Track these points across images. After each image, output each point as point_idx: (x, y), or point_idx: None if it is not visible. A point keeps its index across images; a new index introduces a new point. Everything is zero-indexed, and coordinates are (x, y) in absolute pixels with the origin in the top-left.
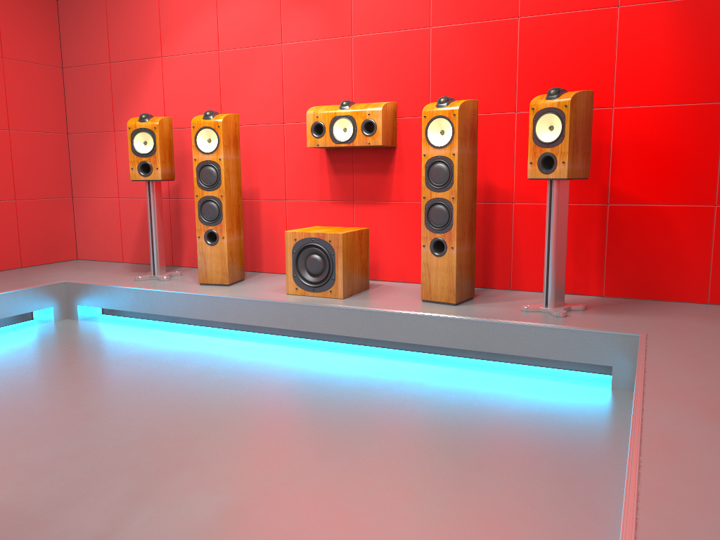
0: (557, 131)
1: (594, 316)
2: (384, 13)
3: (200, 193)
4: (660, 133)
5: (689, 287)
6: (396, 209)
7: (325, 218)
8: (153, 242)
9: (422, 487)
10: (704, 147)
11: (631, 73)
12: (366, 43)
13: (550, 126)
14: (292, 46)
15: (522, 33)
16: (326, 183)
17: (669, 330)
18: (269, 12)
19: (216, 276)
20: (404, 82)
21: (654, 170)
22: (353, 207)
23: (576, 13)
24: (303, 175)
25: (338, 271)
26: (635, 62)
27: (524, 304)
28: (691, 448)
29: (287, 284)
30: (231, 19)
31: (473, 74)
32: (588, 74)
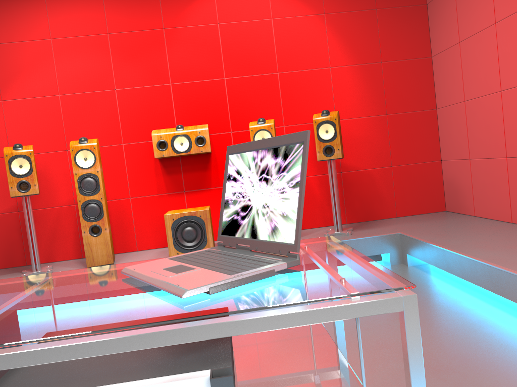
0: (331, 133)
1: (364, 231)
2: (192, 69)
3: (82, 198)
4: (361, 132)
5: (387, 210)
6: (216, 192)
7: (163, 206)
8: (34, 244)
9: (389, 322)
10: (382, 137)
11: (342, 102)
12: (182, 88)
13: (327, 131)
14: (124, 90)
15: (281, 81)
16: (162, 181)
17: (406, 228)
18: (102, 67)
19: (102, 259)
20: (211, 112)
21: (361, 151)
22: (184, 195)
23: (309, 71)
24: (142, 178)
25: (208, 234)
26: (343, 96)
27: (319, 234)
28: (507, 259)
29: (170, 251)
30: (69, 72)
31: (256, 105)
32: (321, 103)
